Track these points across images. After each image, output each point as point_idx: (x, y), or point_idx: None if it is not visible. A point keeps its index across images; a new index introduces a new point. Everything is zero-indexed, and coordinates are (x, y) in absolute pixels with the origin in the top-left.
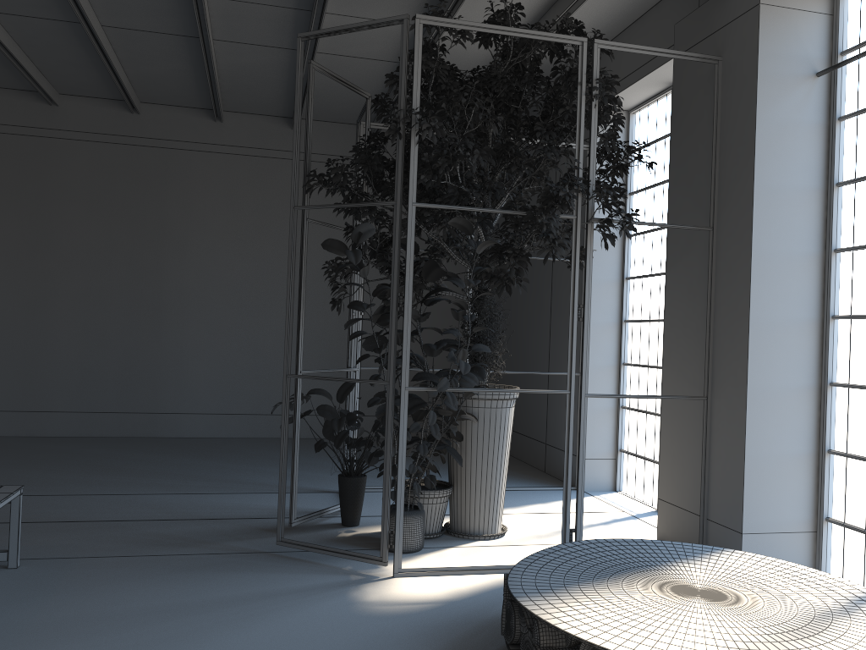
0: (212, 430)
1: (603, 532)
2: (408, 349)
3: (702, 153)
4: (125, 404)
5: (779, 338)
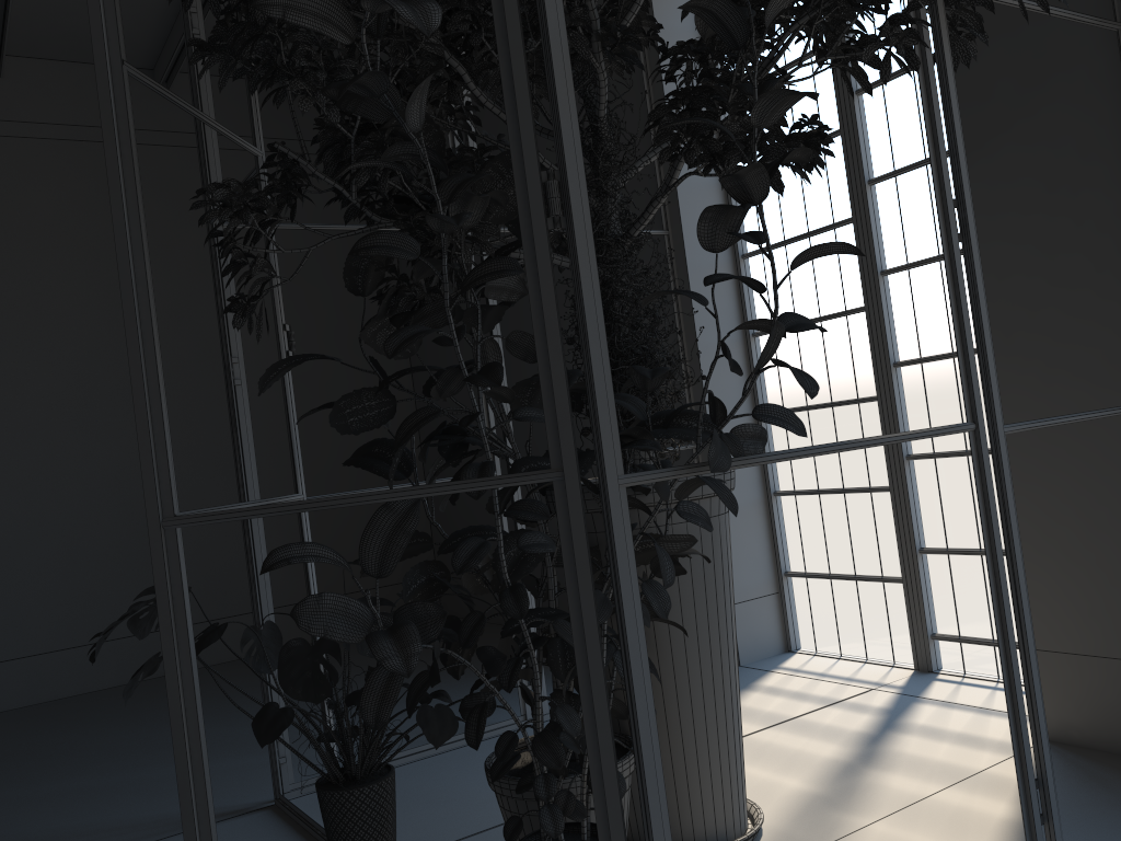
0: None
1: (923, 750)
2: (604, 354)
3: None
4: None
5: None
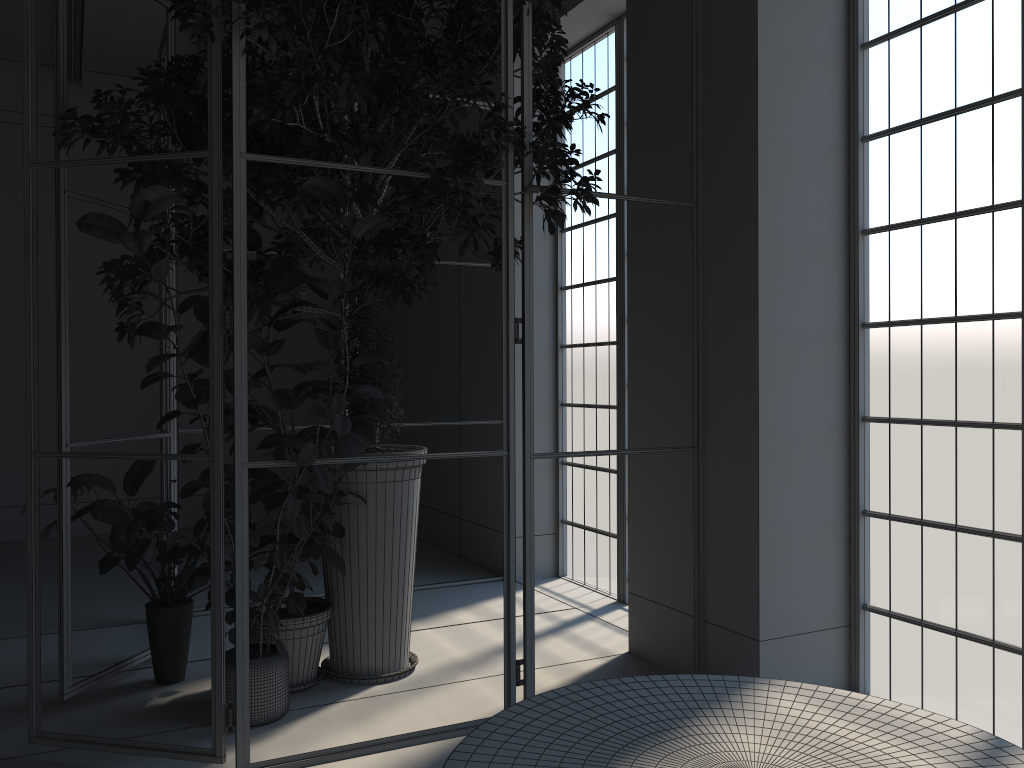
0: None
1: (554, 647)
2: (245, 400)
3: (675, 98)
4: None
5: (797, 358)
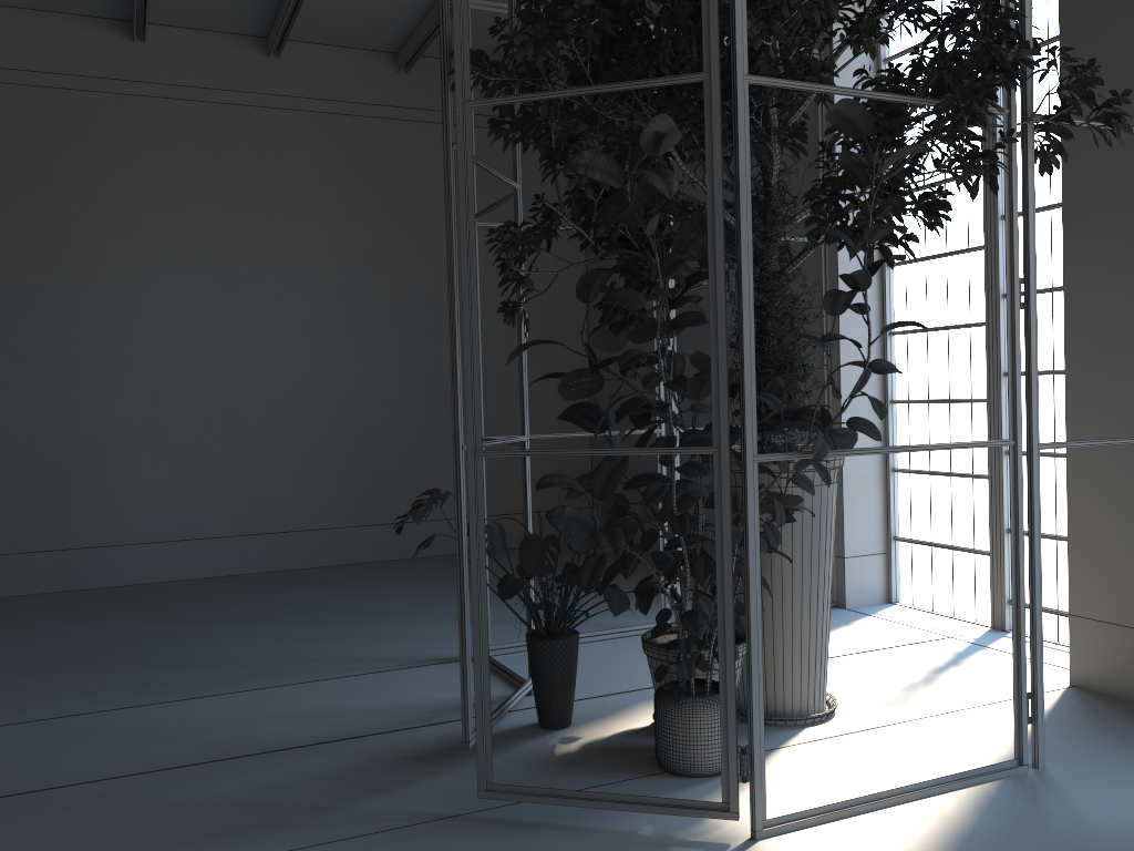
0: (173, 568)
1: (974, 681)
2: (753, 379)
3: None
4: (12, 538)
5: None
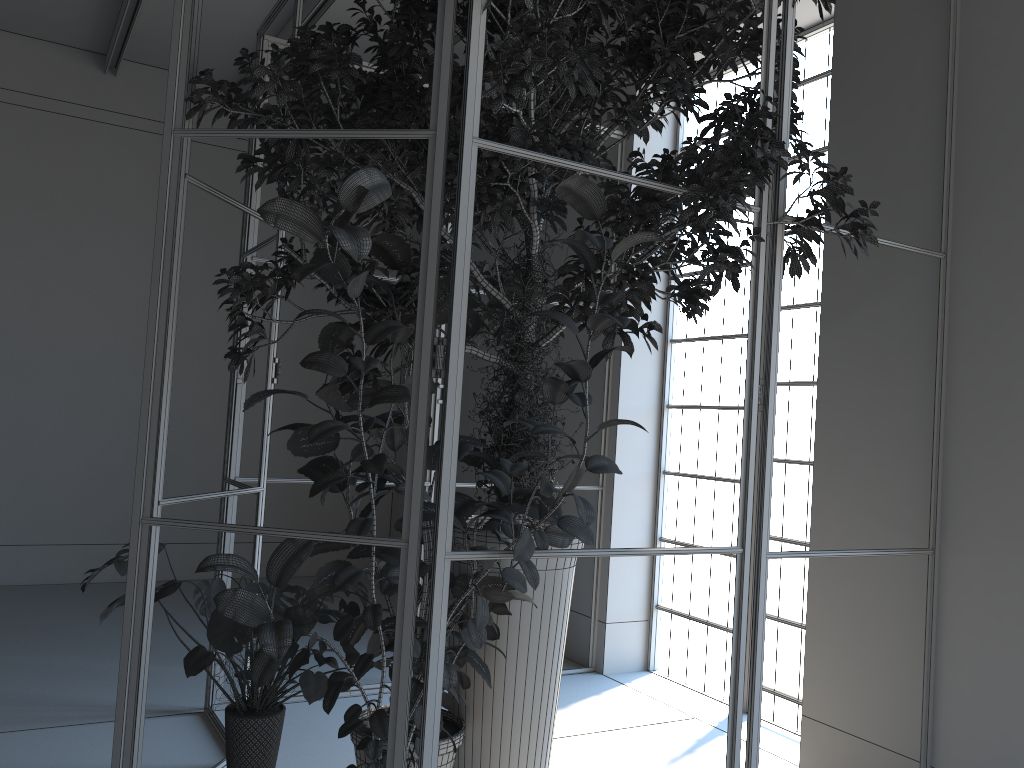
0: None
1: None
2: (454, 467)
3: (911, 129)
4: None
5: None
